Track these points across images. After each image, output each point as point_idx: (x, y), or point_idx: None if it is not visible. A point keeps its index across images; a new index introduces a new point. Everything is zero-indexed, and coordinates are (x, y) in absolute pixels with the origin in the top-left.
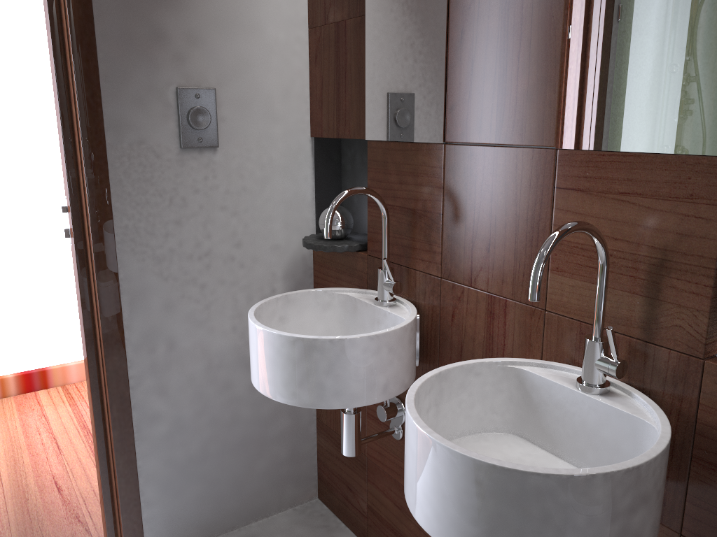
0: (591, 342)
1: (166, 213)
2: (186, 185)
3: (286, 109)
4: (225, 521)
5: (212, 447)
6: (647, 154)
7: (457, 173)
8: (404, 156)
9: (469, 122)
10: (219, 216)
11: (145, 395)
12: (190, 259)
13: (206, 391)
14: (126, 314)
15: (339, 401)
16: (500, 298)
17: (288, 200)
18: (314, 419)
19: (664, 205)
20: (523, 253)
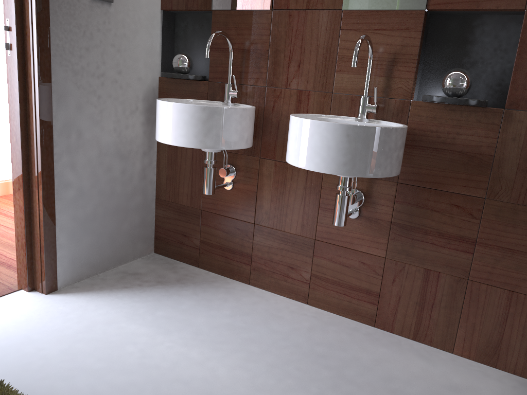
0: (364, 97)
1: (81, 41)
2: (93, 24)
3: None
4: (104, 264)
5: (99, 211)
6: (388, 10)
7: (280, 26)
8: (241, 19)
9: None
10: (110, 50)
11: (62, 168)
12: (93, 76)
13: (97, 170)
14: (54, 108)
15: (227, 145)
16: (306, 91)
17: (147, 48)
18: (154, 198)
19: (395, 33)
20: (320, 65)
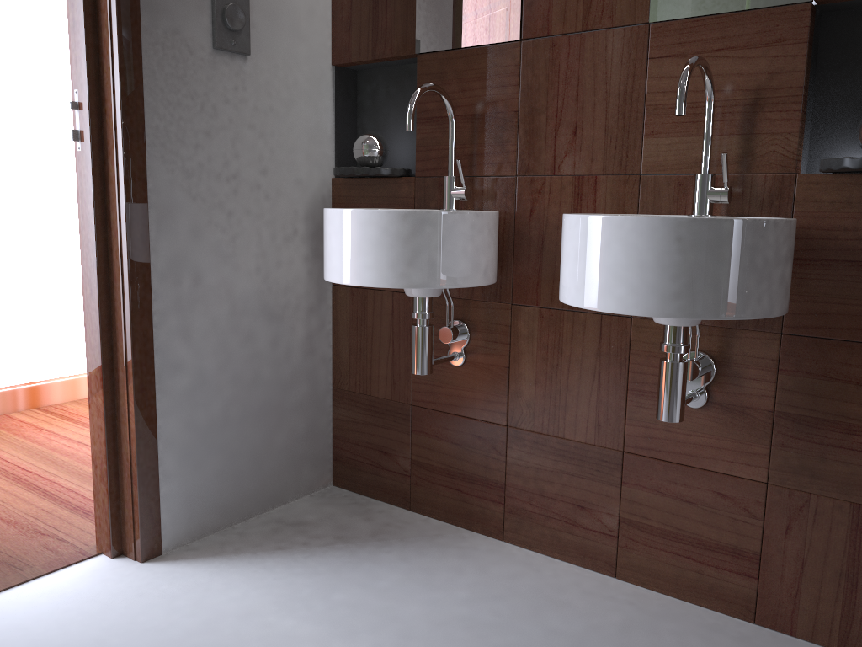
0: (703, 175)
1: (197, 121)
2: (217, 92)
3: (310, 29)
4: (244, 506)
5: (233, 412)
6: (738, 12)
7: (536, 66)
8: (468, 63)
9: (551, 14)
10: (247, 135)
11: (168, 337)
12: (219, 179)
13: (229, 341)
14: (153, 233)
15: (449, 279)
16: (590, 177)
17: (310, 130)
18: (330, 389)
19: (756, 52)
20: (615, 127)
